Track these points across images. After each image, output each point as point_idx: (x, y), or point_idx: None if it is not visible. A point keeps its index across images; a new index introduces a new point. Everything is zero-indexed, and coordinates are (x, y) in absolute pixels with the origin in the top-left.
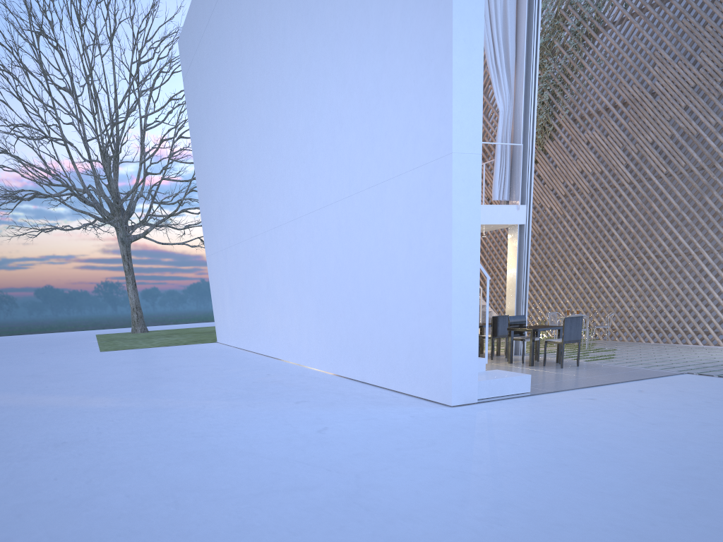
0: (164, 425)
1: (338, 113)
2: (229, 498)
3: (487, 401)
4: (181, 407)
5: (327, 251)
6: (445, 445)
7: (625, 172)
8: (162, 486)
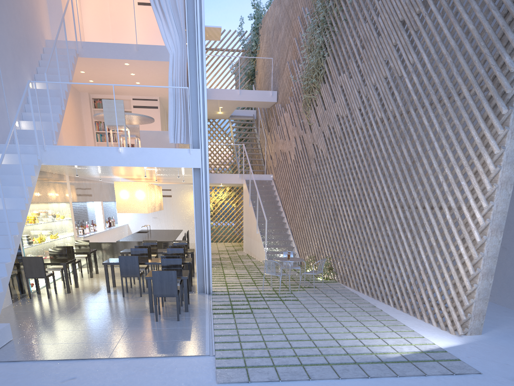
0: None
1: None
2: None
3: None
4: None
5: None
6: None
7: (358, 116)
8: None
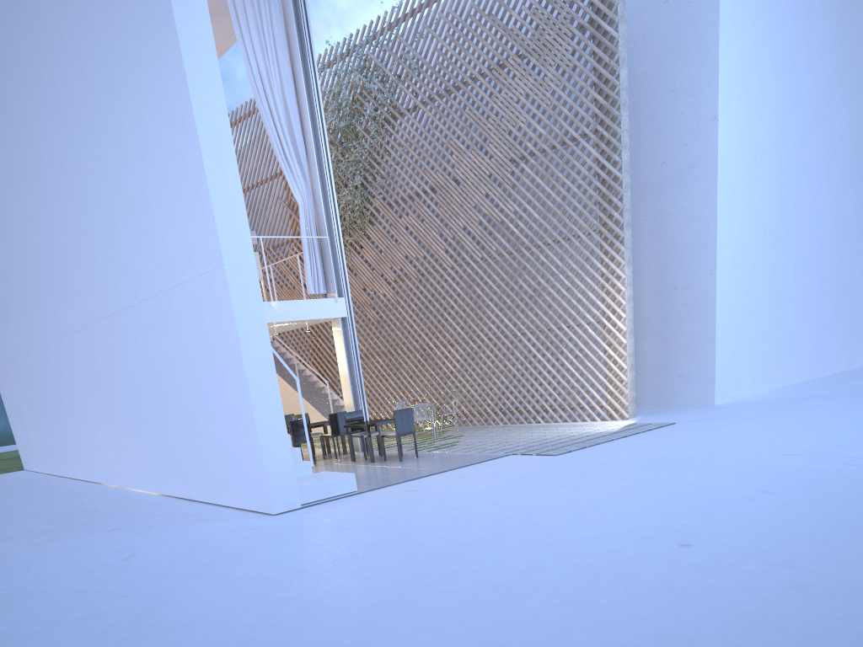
0: None
1: (111, 215)
2: (10, 638)
3: (312, 505)
4: None
5: (127, 361)
6: (252, 555)
7: (446, 257)
8: None
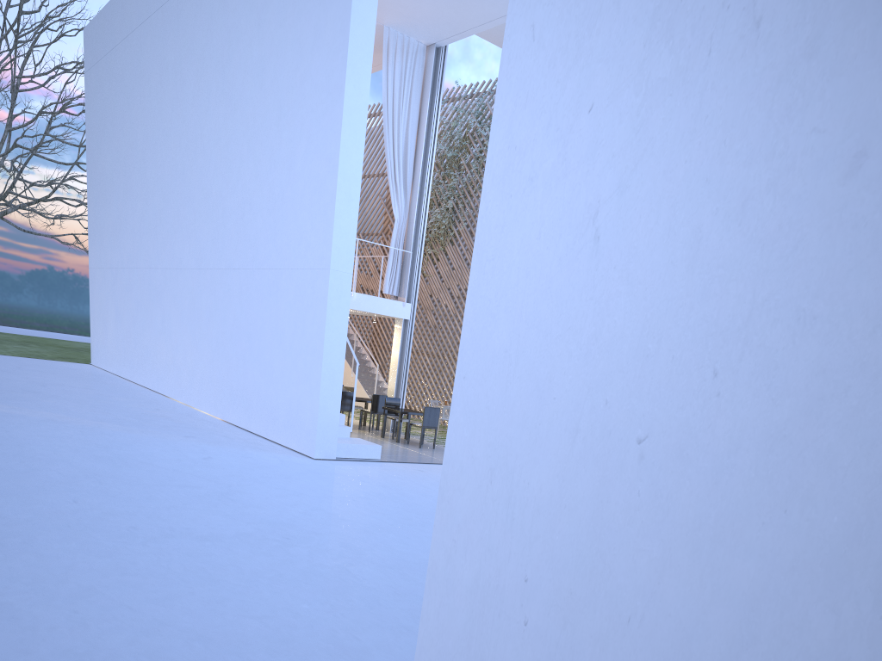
0: (66, 434)
1: (249, 196)
2: (138, 484)
3: (344, 460)
4: (76, 423)
5: (227, 308)
6: (297, 479)
7: None
8: (85, 472)
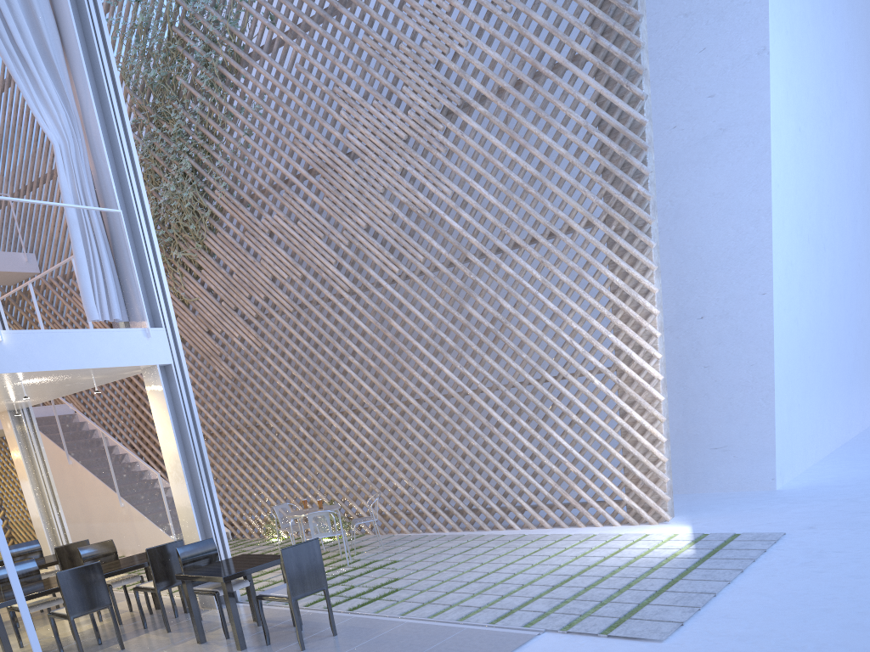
0: None
1: None
2: None
3: None
4: None
5: None
6: None
7: (339, 275)
8: None
